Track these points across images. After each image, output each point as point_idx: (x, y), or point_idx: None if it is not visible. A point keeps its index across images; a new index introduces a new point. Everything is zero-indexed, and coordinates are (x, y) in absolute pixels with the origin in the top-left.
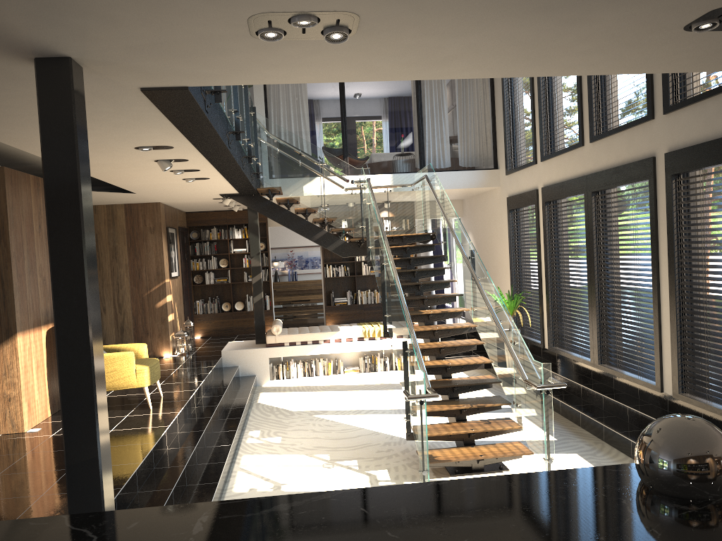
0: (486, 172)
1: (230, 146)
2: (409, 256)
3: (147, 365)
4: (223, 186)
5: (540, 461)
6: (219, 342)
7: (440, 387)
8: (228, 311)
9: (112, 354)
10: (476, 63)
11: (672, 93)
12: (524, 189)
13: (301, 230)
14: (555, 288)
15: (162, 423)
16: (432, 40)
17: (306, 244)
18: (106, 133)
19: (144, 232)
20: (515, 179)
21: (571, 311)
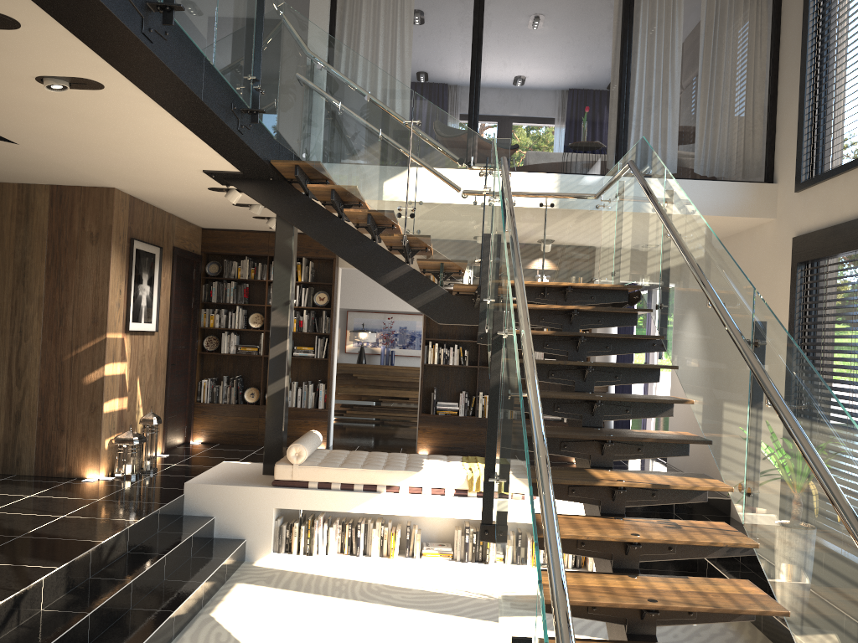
0: (749, 188)
1: None
2: (576, 331)
3: None
4: (179, 134)
5: None
6: (218, 458)
7: None
8: (254, 402)
9: None
10: None
11: None
12: (846, 214)
13: (360, 261)
14: None
15: None
16: None
17: (413, 310)
18: None
19: (80, 240)
20: (819, 198)
21: None
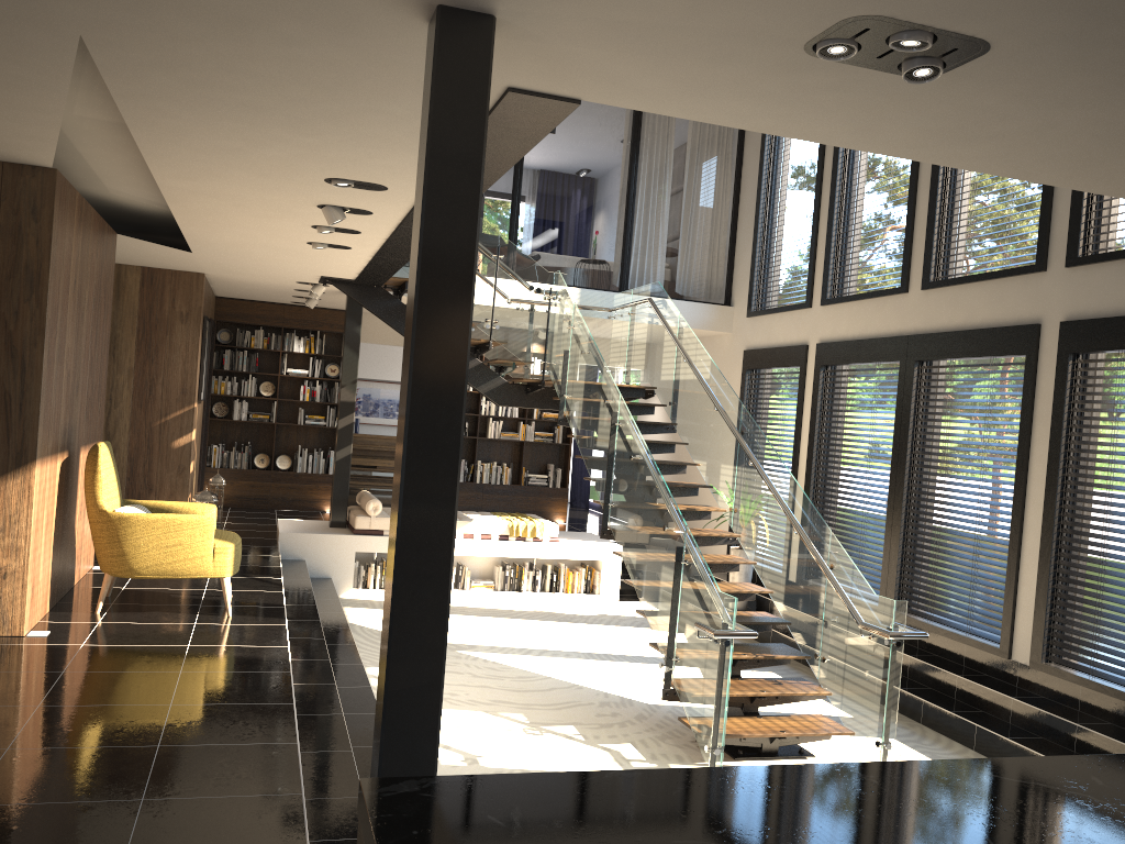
0: (714, 309)
1: None
2: None
3: (231, 541)
4: (350, 264)
5: (869, 745)
6: (253, 518)
7: None
8: (265, 468)
9: (179, 517)
10: (1012, 150)
11: (1082, 240)
12: (780, 341)
13: None
14: (821, 493)
15: (271, 640)
16: (1015, 106)
17: (381, 378)
18: (325, 147)
19: (171, 318)
20: (763, 326)
21: (848, 529)
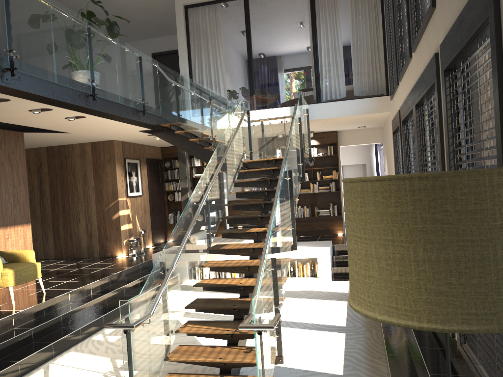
0: (376, 99)
1: (7, 82)
2: (275, 177)
3: (14, 269)
4: (120, 123)
5: None
6: None
7: (217, 308)
8: None
9: None
10: None
11: None
12: (397, 111)
13: (204, 157)
14: None
15: None
16: None
17: None
18: None
19: (104, 162)
20: (394, 103)
21: None
